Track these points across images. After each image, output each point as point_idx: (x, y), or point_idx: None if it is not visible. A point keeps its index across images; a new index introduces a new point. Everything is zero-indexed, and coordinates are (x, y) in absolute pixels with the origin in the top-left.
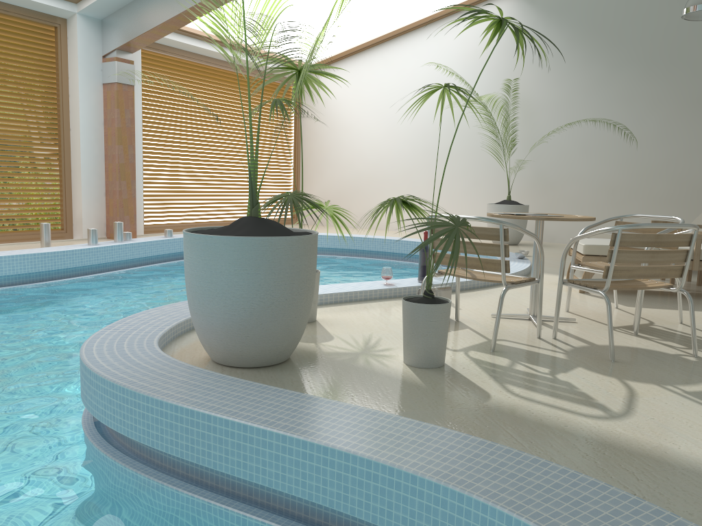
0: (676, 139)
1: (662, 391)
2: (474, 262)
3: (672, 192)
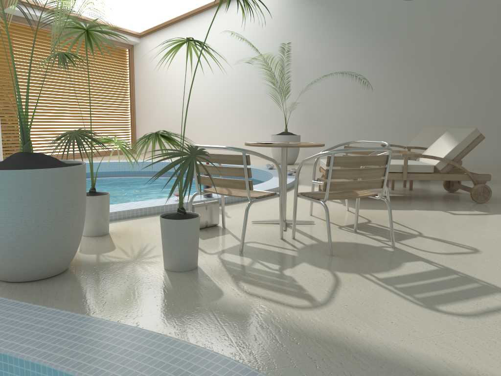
0: (400, 86)
1: (361, 279)
2: (226, 182)
3: (398, 124)
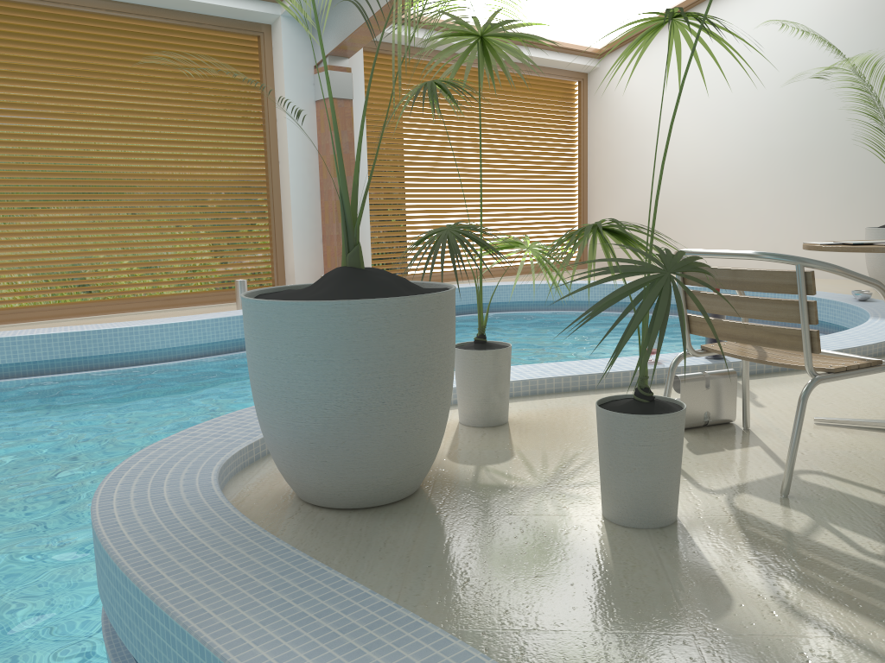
0: None
1: None
2: (754, 333)
3: None
